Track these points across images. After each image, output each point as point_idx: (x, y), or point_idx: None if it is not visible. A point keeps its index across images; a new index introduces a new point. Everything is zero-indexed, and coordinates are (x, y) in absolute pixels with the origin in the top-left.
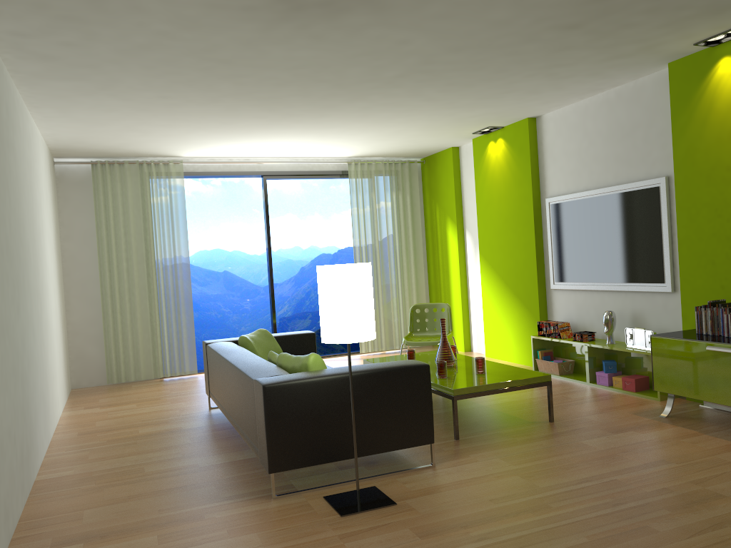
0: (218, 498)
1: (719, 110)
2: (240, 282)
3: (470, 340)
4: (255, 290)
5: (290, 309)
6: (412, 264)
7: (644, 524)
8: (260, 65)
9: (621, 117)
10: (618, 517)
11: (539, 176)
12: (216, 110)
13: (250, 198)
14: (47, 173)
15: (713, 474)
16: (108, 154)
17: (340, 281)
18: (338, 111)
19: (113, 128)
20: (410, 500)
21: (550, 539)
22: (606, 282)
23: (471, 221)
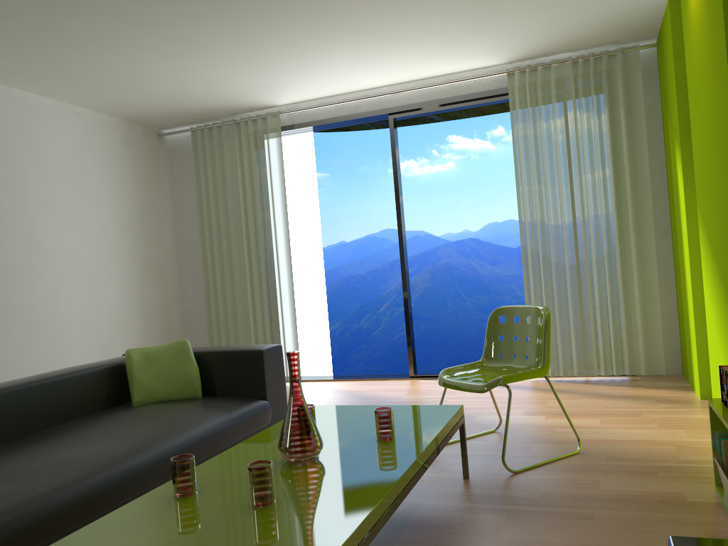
0: None
1: None
2: None
3: None
4: None
5: None
6: (632, 230)
7: None
8: None
9: None
10: None
11: None
12: (113, 22)
13: None
14: (98, 146)
15: None
16: (196, 116)
17: None
18: None
19: (95, 79)
20: None
21: None
22: None
23: None
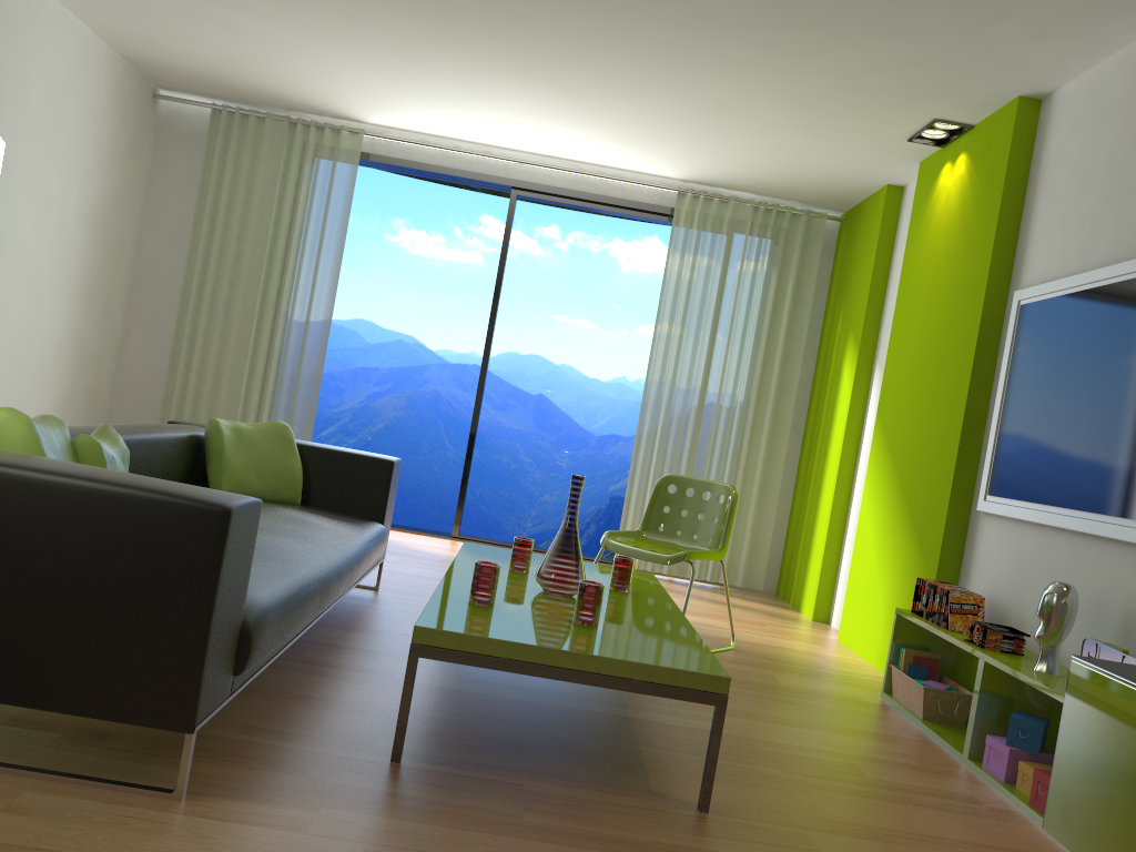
0: None
1: None
2: (561, 419)
3: (833, 599)
4: (583, 438)
5: None
6: (768, 419)
7: None
8: None
9: None
10: None
11: (1017, 240)
12: None
13: (610, 283)
14: (86, 89)
15: None
16: (235, 92)
17: None
18: (539, 4)
19: (161, 4)
20: None
21: None
22: (1086, 510)
23: (888, 346)
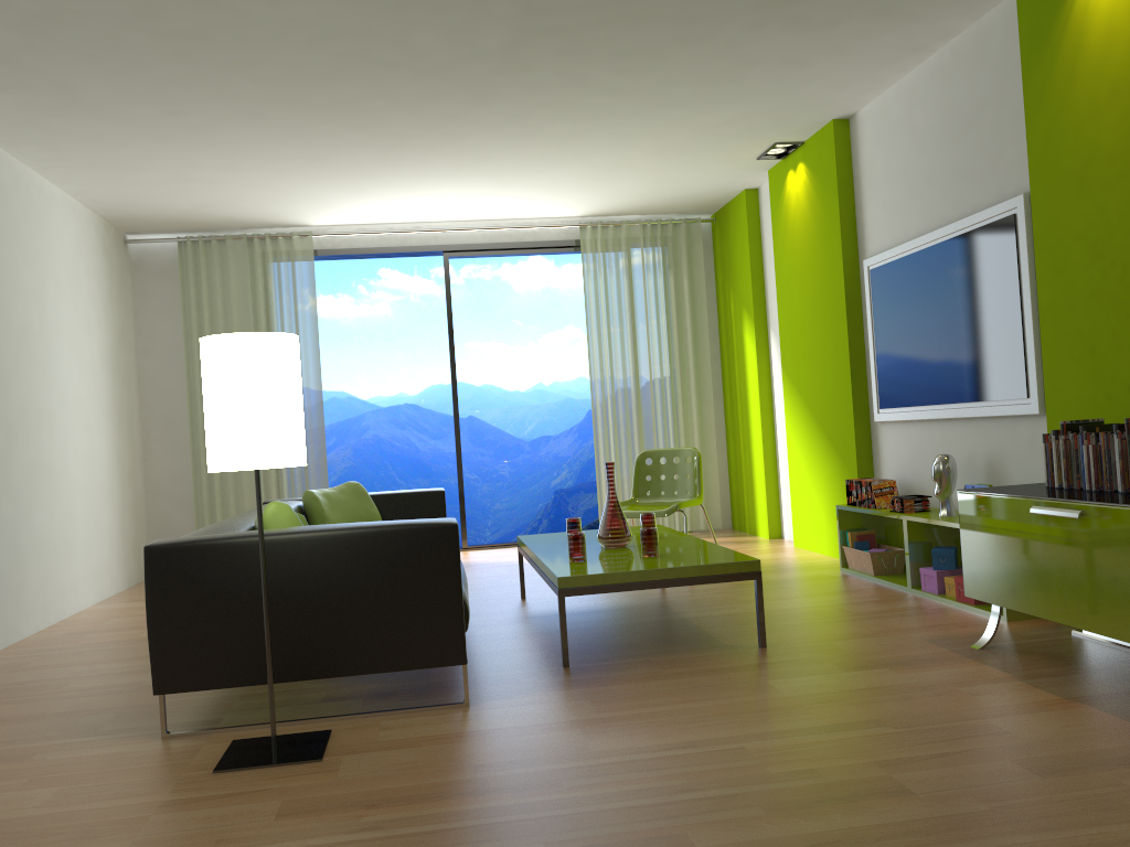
0: (93, 731)
1: (1093, 48)
2: (494, 433)
3: (780, 518)
4: (517, 445)
5: (570, 476)
6: (693, 391)
7: (682, 831)
8: (258, 39)
9: (960, 94)
10: (653, 814)
11: (856, 222)
12: (277, 135)
13: (508, 304)
14: (87, 252)
15: (942, 751)
16: (198, 225)
17: (220, 363)
18: (475, 125)
19: (155, 176)
20: (353, 756)
21: (477, 841)
22: (947, 403)
23: (776, 314)
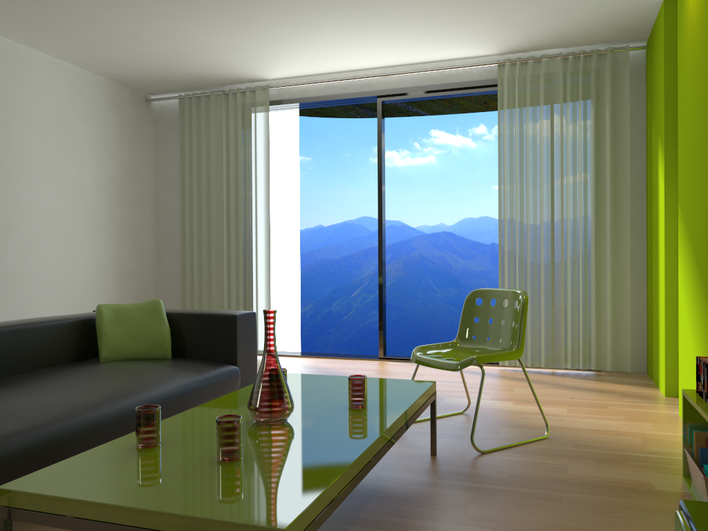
0: None
1: None
2: None
3: None
4: None
5: None
6: (608, 228)
7: None
8: None
9: None
10: None
11: None
12: None
13: None
14: (84, 105)
15: None
16: (185, 83)
17: None
18: None
19: (85, 34)
20: None
21: None
22: None
23: None
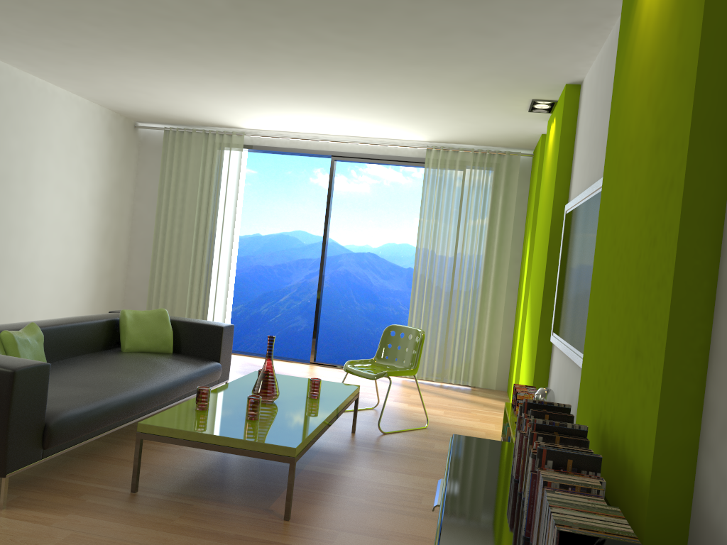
0: None
1: (641, 29)
2: None
3: None
4: None
5: None
6: (491, 283)
7: None
8: None
9: (613, 69)
10: None
11: (571, 172)
12: (152, 65)
13: None
14: (89, 131)
15: None
16: (173, 121)
17: None
18: (278, 67)
19: (109, 86)
20: None
21: None
22: (569, 342)
23: None
